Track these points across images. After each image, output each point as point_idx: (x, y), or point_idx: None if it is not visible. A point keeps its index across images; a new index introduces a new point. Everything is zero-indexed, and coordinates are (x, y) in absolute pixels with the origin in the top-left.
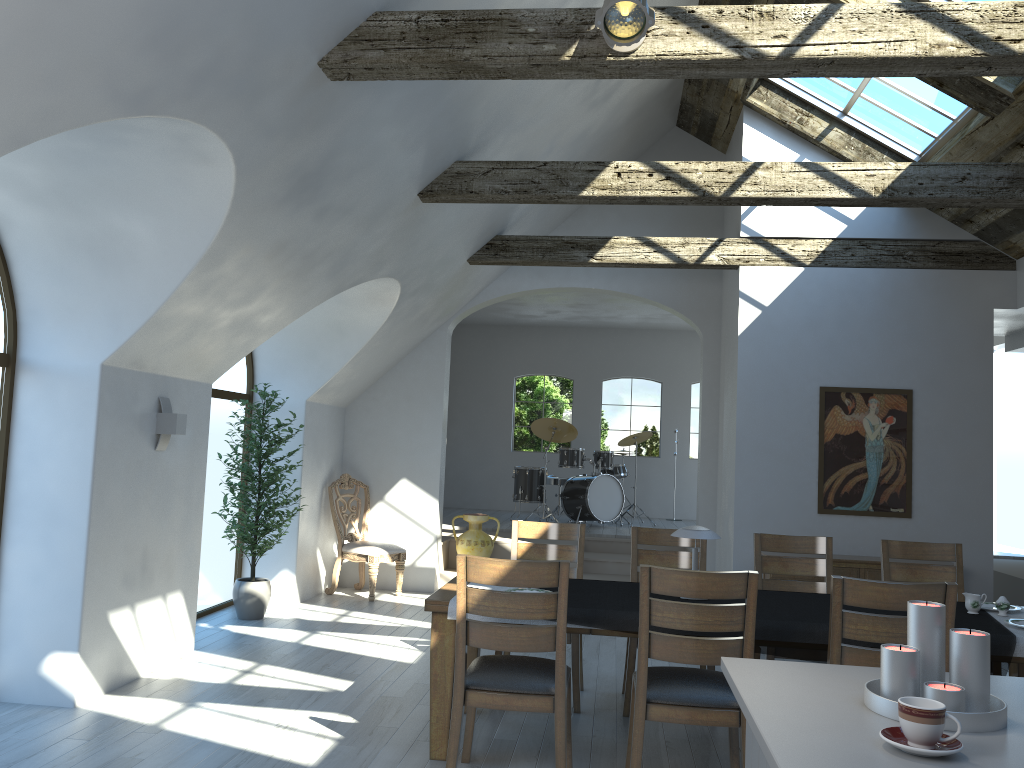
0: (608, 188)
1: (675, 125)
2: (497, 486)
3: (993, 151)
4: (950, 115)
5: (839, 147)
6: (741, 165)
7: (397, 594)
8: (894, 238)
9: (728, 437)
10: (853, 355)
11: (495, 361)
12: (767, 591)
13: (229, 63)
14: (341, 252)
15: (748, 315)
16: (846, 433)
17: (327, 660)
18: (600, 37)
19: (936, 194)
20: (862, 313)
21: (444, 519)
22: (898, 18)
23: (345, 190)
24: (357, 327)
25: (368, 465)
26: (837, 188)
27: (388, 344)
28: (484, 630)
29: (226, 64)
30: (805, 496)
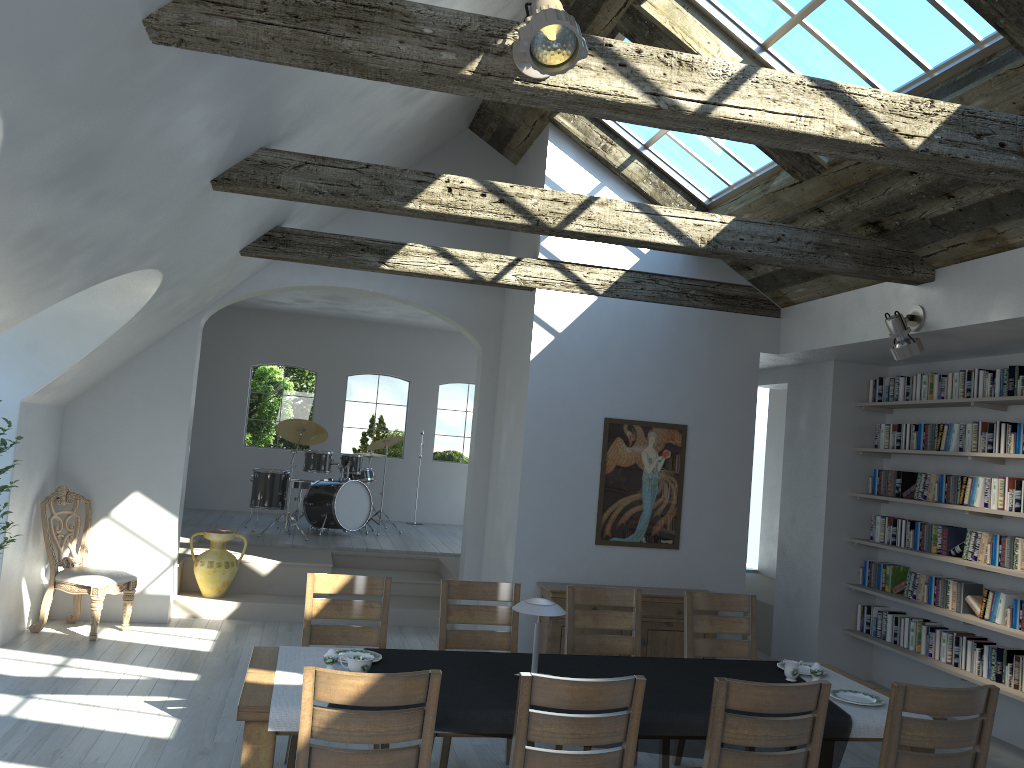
0: (437, 203)
1: (468, 127)
2: (225, 484)
3: (791, 211)
4: (750, 168)
5: (638, 180)
6: (577, 197)
7: (124, 629)
8: (680, 276)
9: (509, 462)
10: (637, 388)
11: (230, 347)
12: (594, 657)
13: (29, 4)
14: (108, 241)
15: (541, 340)
16: (626, 465)
17: (57, 743)
18: (508, 55)
19: (754, 251)
20: (648, 347)
21: None
22: (810, 93)
23: (132, 172)
24: (98, 318)
25: (91, 475)
26: (667, 234)
27: (132, 338)
28: (332, 758)
29: (25, 5)
30: (584, 527)
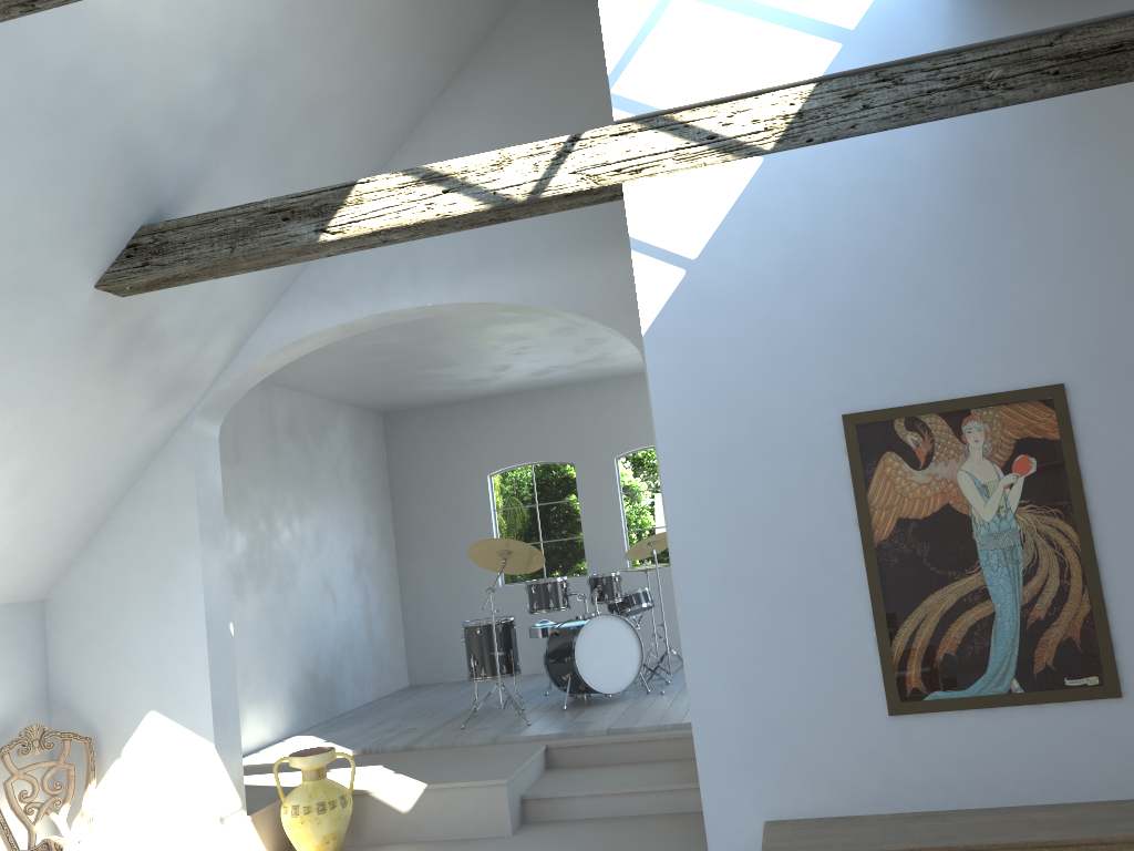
0: None
1: None
2: None
3: None
4: None
5: None
6: None
7: None
8: (954, 48)
9: None
10: (907, 329)
11: (457, 456)
12: None
13: None
14: None
15: (657, 286)
16: (923, 513)
17: None
18: None
19: None
20: (911, 230)
21: (360, 727)
22: None
23: None
24: None
25: (91, 697)
26: None
27: (26, 478)
28: None
29: None
30: (853, 677)
